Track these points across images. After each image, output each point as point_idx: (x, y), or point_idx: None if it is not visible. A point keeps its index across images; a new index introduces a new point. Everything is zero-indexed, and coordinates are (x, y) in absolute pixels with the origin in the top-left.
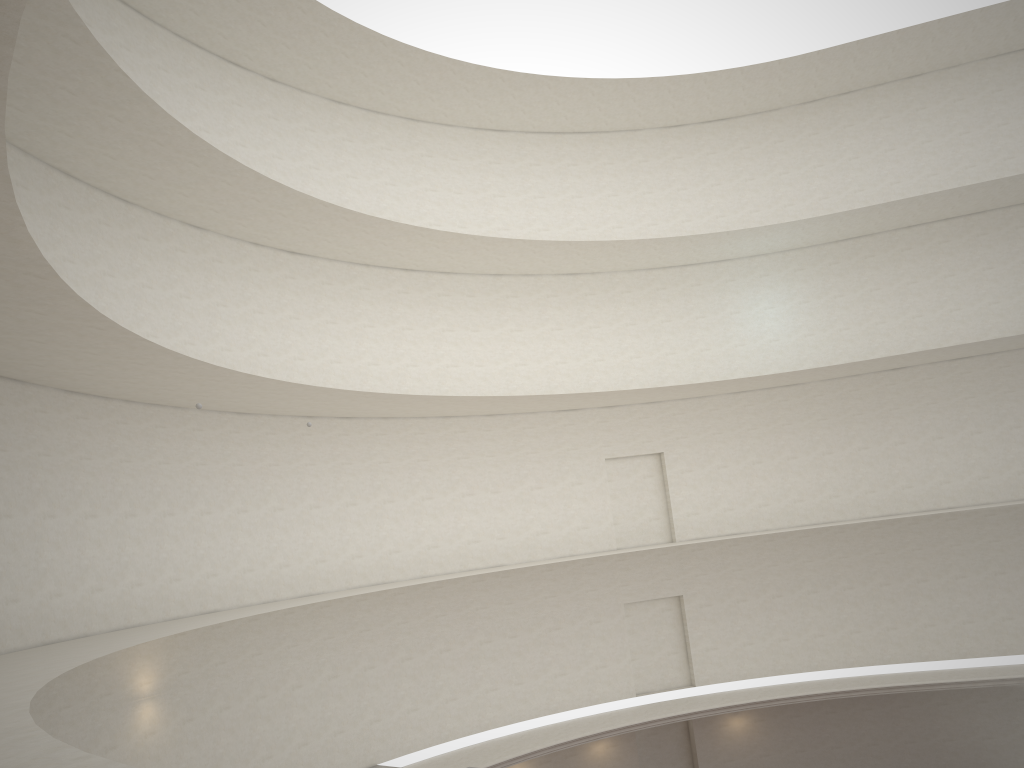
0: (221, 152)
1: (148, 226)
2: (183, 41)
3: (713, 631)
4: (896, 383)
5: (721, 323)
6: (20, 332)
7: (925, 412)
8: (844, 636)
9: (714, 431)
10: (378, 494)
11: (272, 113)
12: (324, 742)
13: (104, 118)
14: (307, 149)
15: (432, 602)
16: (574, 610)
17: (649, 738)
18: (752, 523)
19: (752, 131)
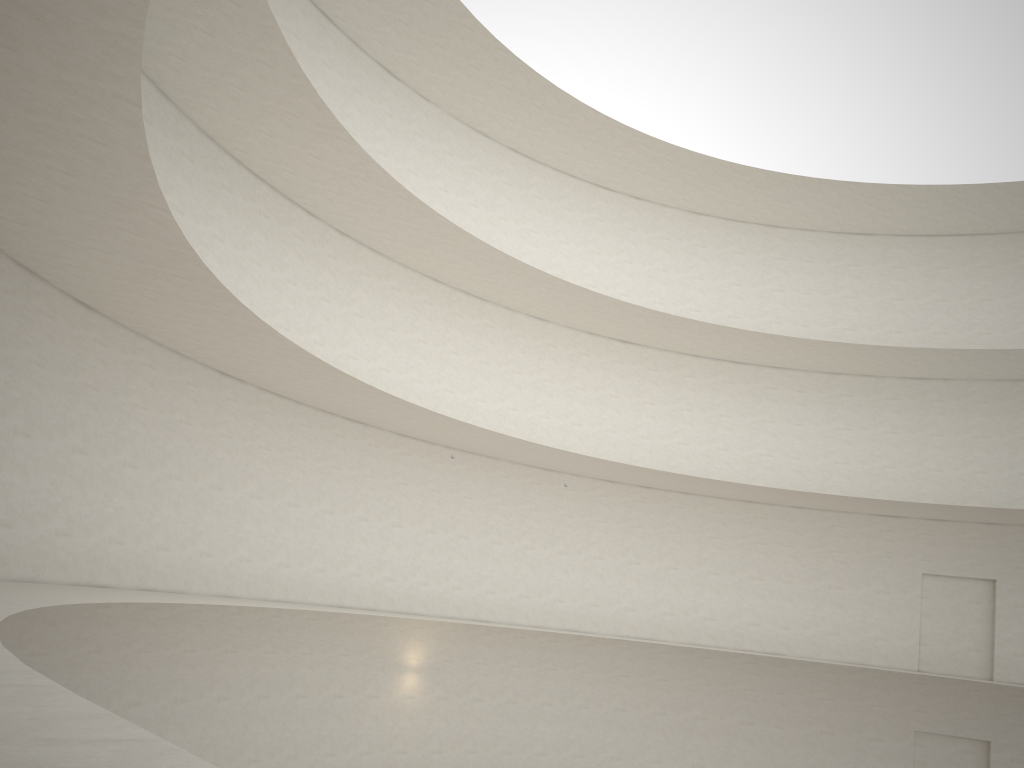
0: (531, 266)
1: (496, 317)
2: (561, 174)
3: None
4: None
5: None
6: (332, 391)
7: None
8: None
9: None
10: (663, 559)
11: (631, 225)
12: (562, 759)
13: (443, 244)
14: (658, 254)
15: (697, 669)
16: (853, 720)
17: None
18: None
19: None
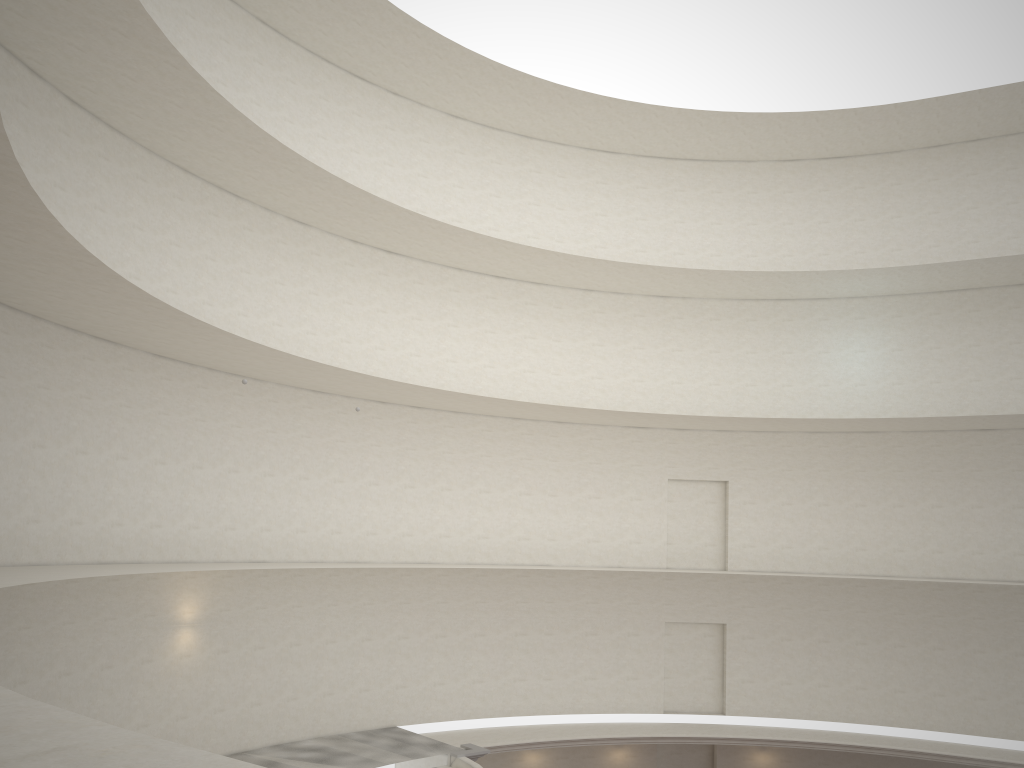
0: (310, 162)
1: (254, 219)
2: (314, 56)
3: (752, 664)
4: (982, 444)
5: (807, 361)
6: (95, 304)
7: (1009, 478)
8: (887, 693)
9: (784, 467)
10: (437, 481)
11: (389, 124)
12: (349, 696)
13: (208, 128)
14: (418, 158)
15: (474, 588)
16: (614, 619)
17: (672, 756)
18: (809, 564)
19: (869, 171)
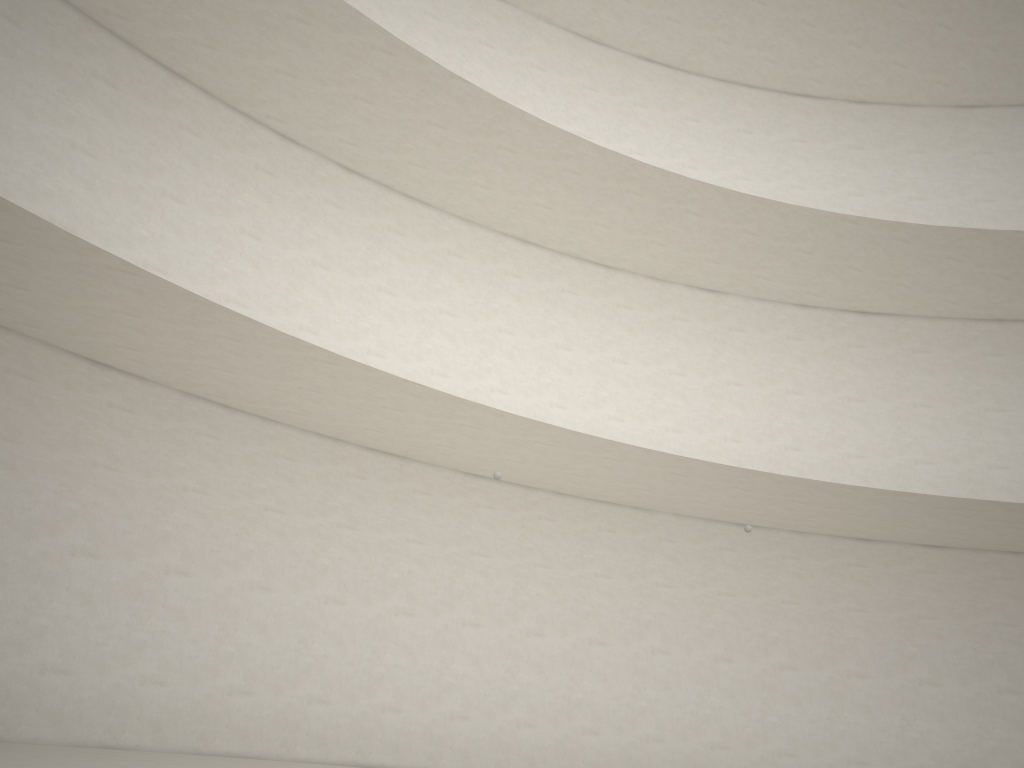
0: (649, 165)
1: (635, 293)
2: (728, 85)
3: None
4: None
5: None
6: (270, 374)
7: None
8: None
9: None
10: (986, 675)
11: (854, 142)
12: None
13: (495, 152)
14: (908, 177)
15: None
16: None
17: None
18: None
19: None
